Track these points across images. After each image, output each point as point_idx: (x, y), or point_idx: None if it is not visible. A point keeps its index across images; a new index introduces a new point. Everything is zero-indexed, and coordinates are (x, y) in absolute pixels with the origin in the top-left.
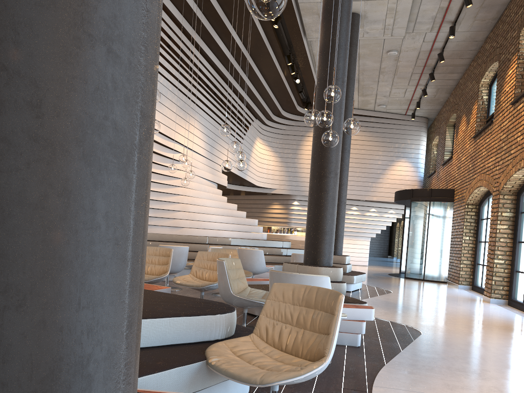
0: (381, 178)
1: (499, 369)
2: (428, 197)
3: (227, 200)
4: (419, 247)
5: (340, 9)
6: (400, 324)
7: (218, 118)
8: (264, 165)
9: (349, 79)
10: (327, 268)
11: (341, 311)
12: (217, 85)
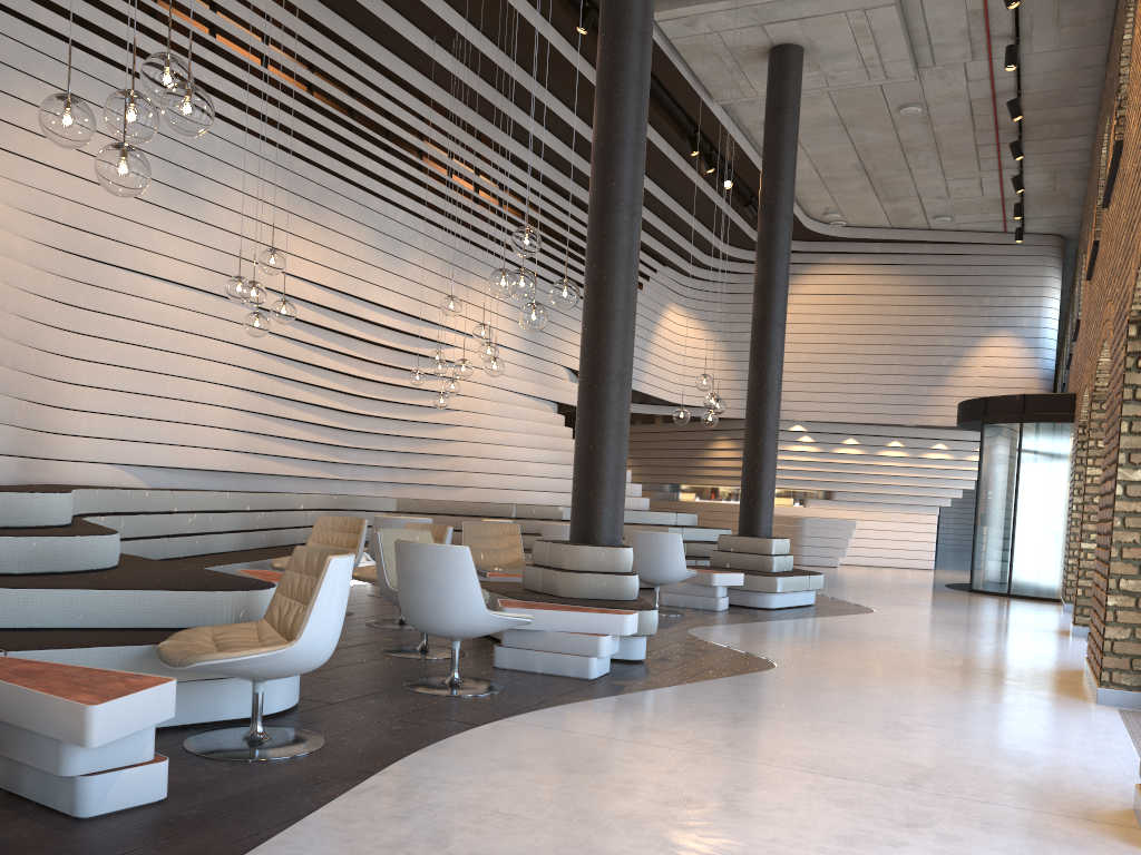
0: (951, 377)
1: (800, 718)
2: (1017, 414)
3: (631, 435)
4: (999, 525)
5: (620, 75)
6: (759, 657)
7: (551, 275)
8: (690, 359)
9: (779, 179)
10: (595, 548)
11: (326, 578)
12: (549, 209)
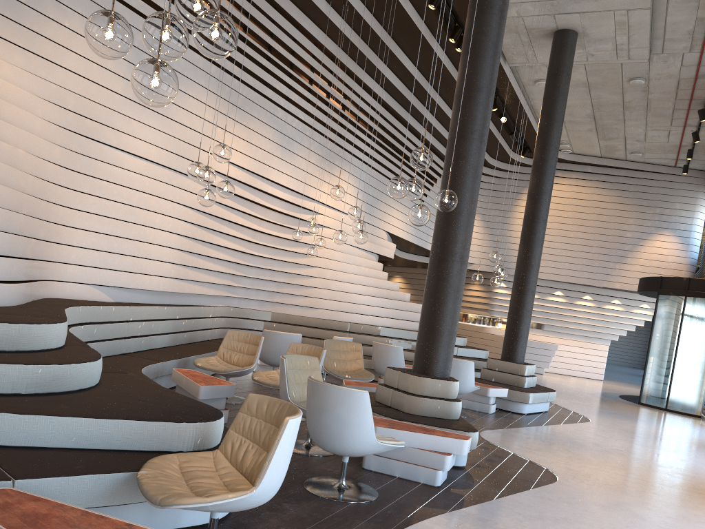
0: (629, 257)
1: None
2: (683, 290)
3: (413, 275)
4: (663, 362)
5: (483, 40)
6: (540, 466)
7: (384, 169)
8: None
9: (553, 121)
10: (434, 380)
11: (283, 436)
12: (386, 125)
